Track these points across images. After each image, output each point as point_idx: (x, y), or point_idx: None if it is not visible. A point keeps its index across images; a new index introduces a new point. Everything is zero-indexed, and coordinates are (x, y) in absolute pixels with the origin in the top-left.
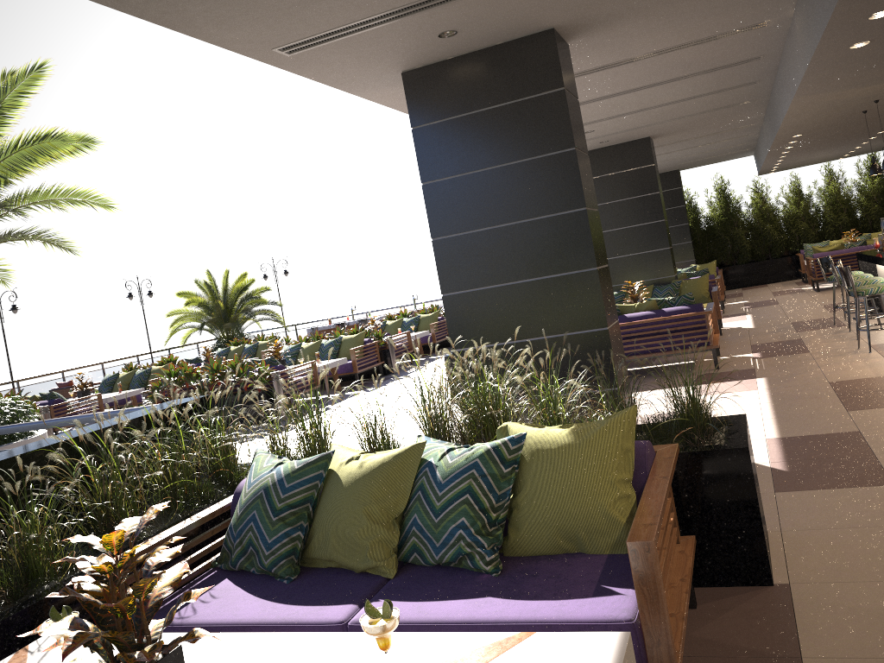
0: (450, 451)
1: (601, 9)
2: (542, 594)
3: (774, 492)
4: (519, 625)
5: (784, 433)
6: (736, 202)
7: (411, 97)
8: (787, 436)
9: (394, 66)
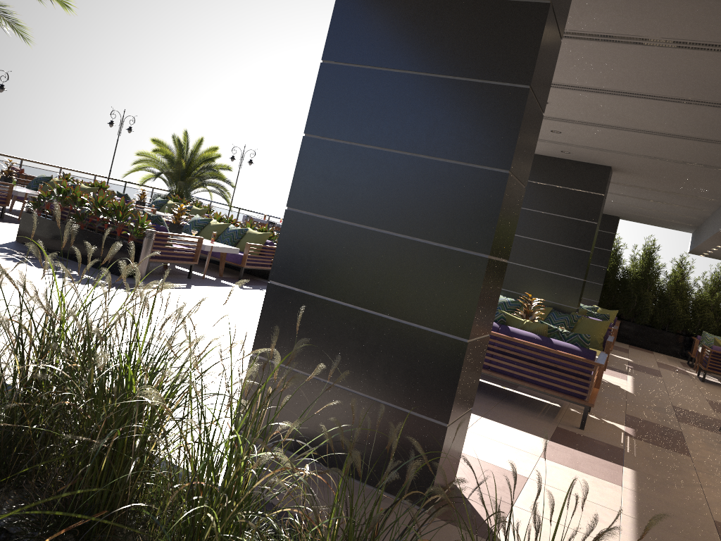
0: None
1: None
2: None
3: None
4: None
5: None
6: (658, 268)
7: None
8: None
9: None
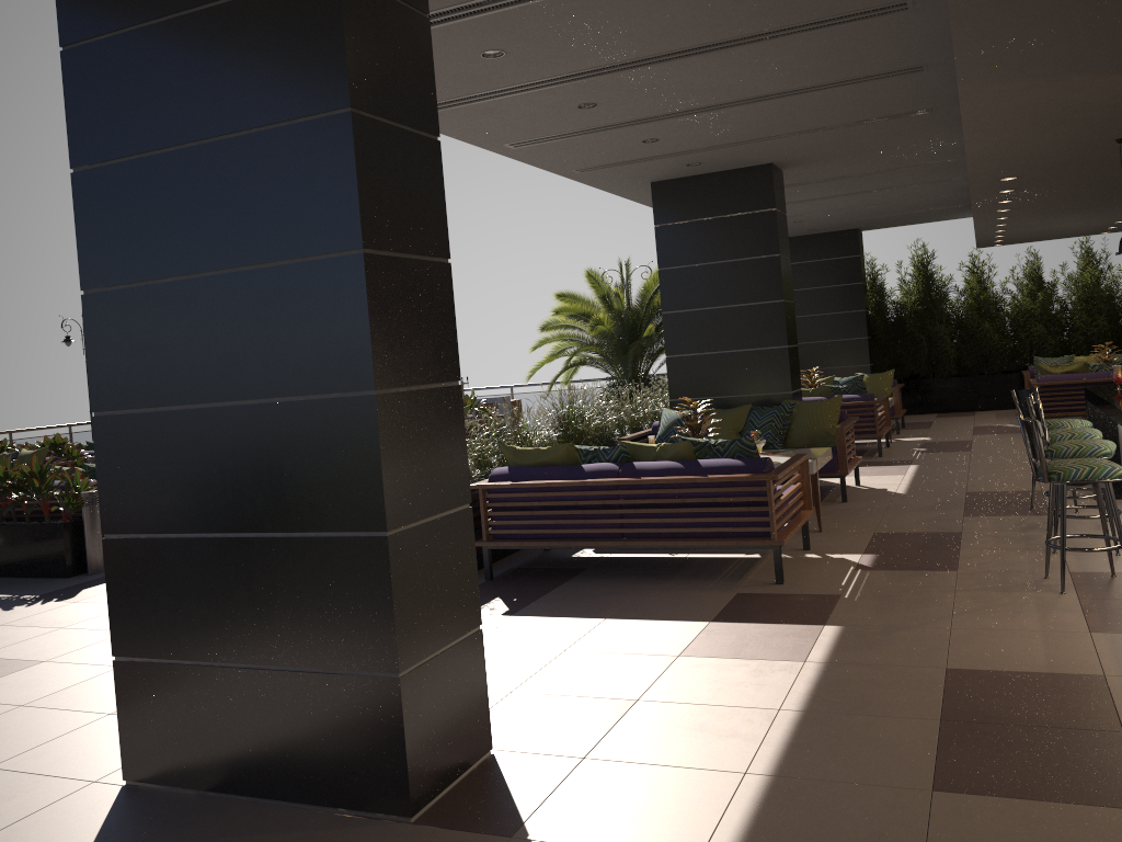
0: None
1: None
2: None
3: None
4: None
5: None
6: (942, 285)
7: None
8: None
9: None
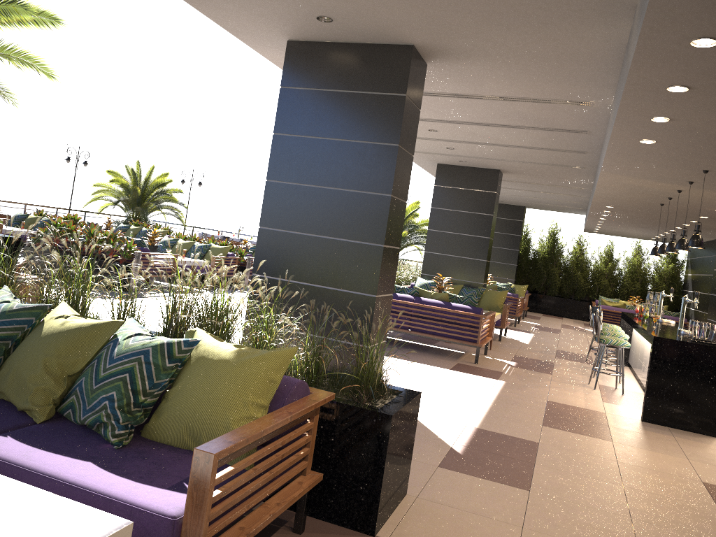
0: (137, 335)
1: (453, 43)
2: (132, 474)
3: (438, 466)
4: (88, 492)
5: (482, 426)
6: (561, 246)
7: (288, 62)
8: (483, 428)
9: (282, 33)
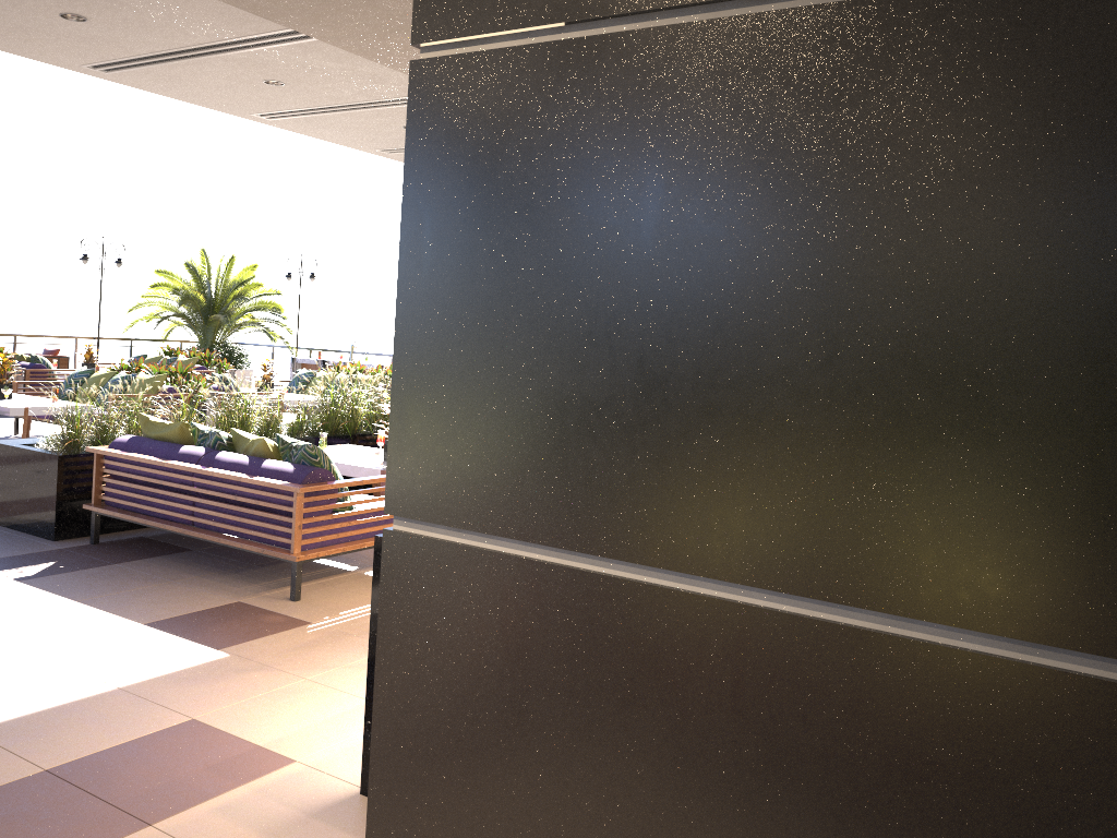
0: None
1: None
2: None
3: None
4: None
5: None
6: None
7: None
8: None
9: None
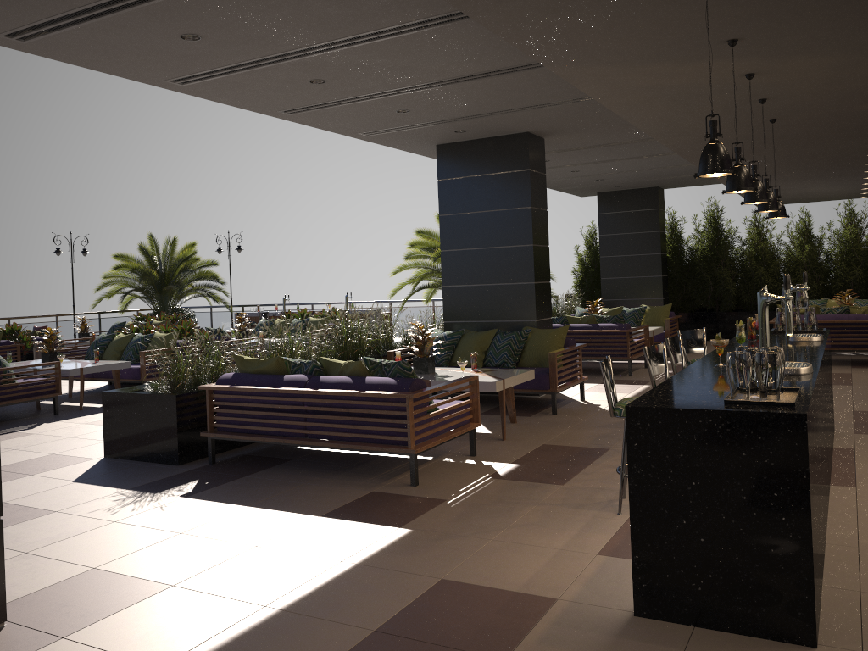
0: None
1: None
2: None
3: None
4: None
5: None
6: (728, 235)
7: None
8: None
9: None
